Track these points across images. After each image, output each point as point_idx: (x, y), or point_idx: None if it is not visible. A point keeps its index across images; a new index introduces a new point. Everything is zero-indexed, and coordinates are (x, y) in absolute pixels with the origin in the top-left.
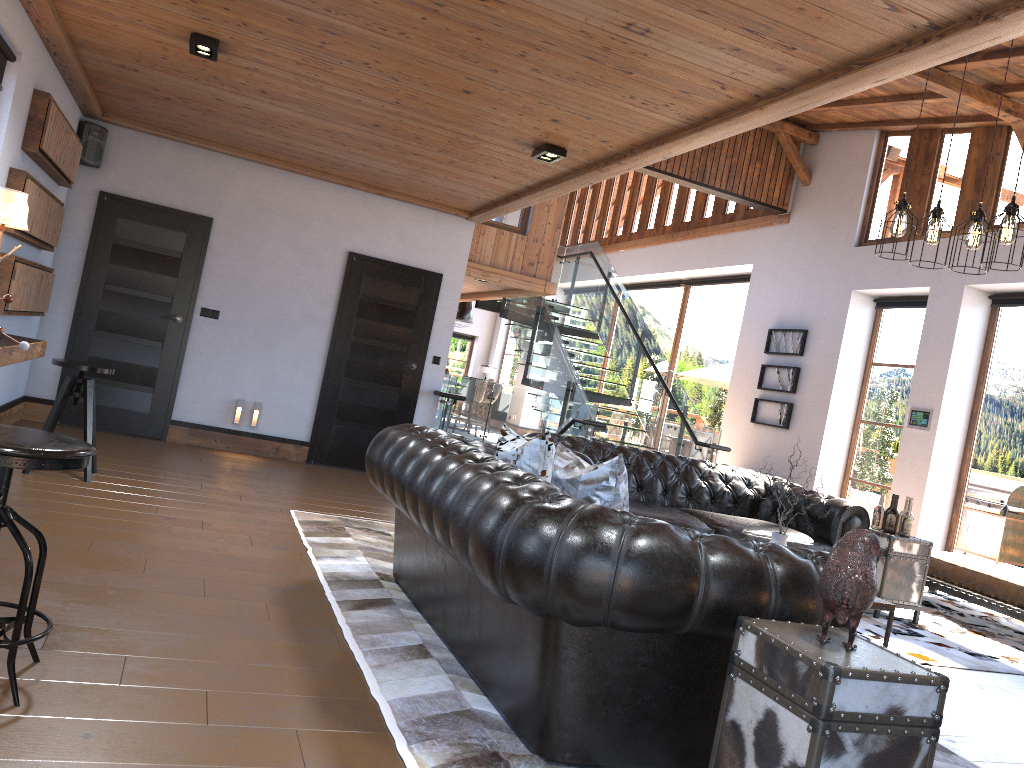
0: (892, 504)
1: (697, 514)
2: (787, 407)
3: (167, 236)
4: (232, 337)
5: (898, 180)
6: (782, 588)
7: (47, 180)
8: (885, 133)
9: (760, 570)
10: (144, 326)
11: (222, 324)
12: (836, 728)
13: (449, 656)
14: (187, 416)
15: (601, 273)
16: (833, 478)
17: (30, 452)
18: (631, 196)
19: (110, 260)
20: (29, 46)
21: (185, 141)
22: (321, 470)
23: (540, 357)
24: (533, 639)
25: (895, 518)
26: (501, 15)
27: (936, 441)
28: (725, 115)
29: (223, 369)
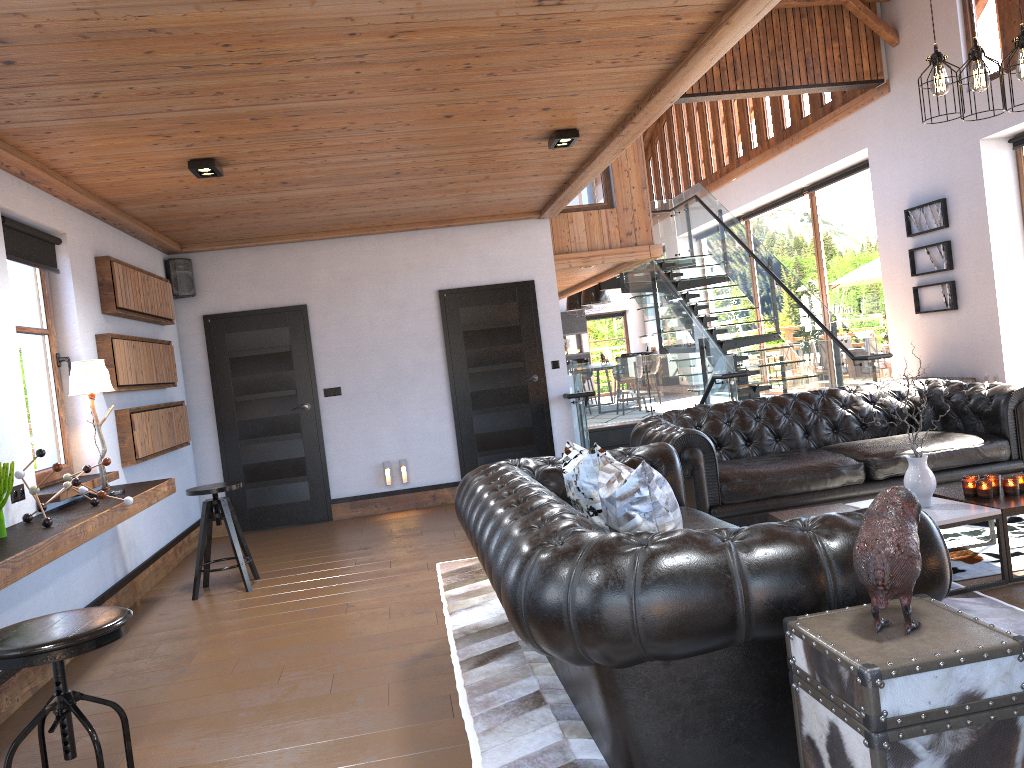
0: None
1: (844, 449)
2: (949, 286)
3: (272, 335)
4: (359, 407)
5: (993, 2)
6: (839, 567)
7: (147, 327)
8: None
9: (807, 554)
10: (280, 423)
11: (346, 398)
12: (896, 737)
13: (564, 698)
14: (344, 492)
15: (711, 214)
16: (1023, 346)
17: (55, 645)
18: (726, 121)
19: (232, 374)
20: (72, 223)
21: (258, 244)
22: None
23: (668, 322)
24: (593, 686)
25: None
26: (420, 42)
27: None
28: (699, 42)
29: (361, 439)
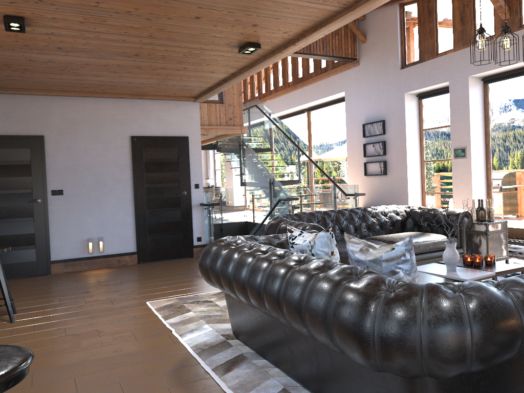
0: (479, 205)
1: (380, 239)
2: (383, 163)
3: (18, 153)
4: (74, 203)
5: (415, 28)
6: None
7: None
8: (402, 4)
9: None
10: (19, 210)
11: (66, 197)
12: None
13: (306, 392)
14: (60, 256)
15: (265, 115)
16: (417, 195)
17: None
18: (265, 70)
19: None
20: None
21: (13, 92)
22: (148, 266)
23: (248, 169)
24: (403, 391)
25: (484, 212)
26: None
27: (472, 163)
28: None
29: (74, 223)
